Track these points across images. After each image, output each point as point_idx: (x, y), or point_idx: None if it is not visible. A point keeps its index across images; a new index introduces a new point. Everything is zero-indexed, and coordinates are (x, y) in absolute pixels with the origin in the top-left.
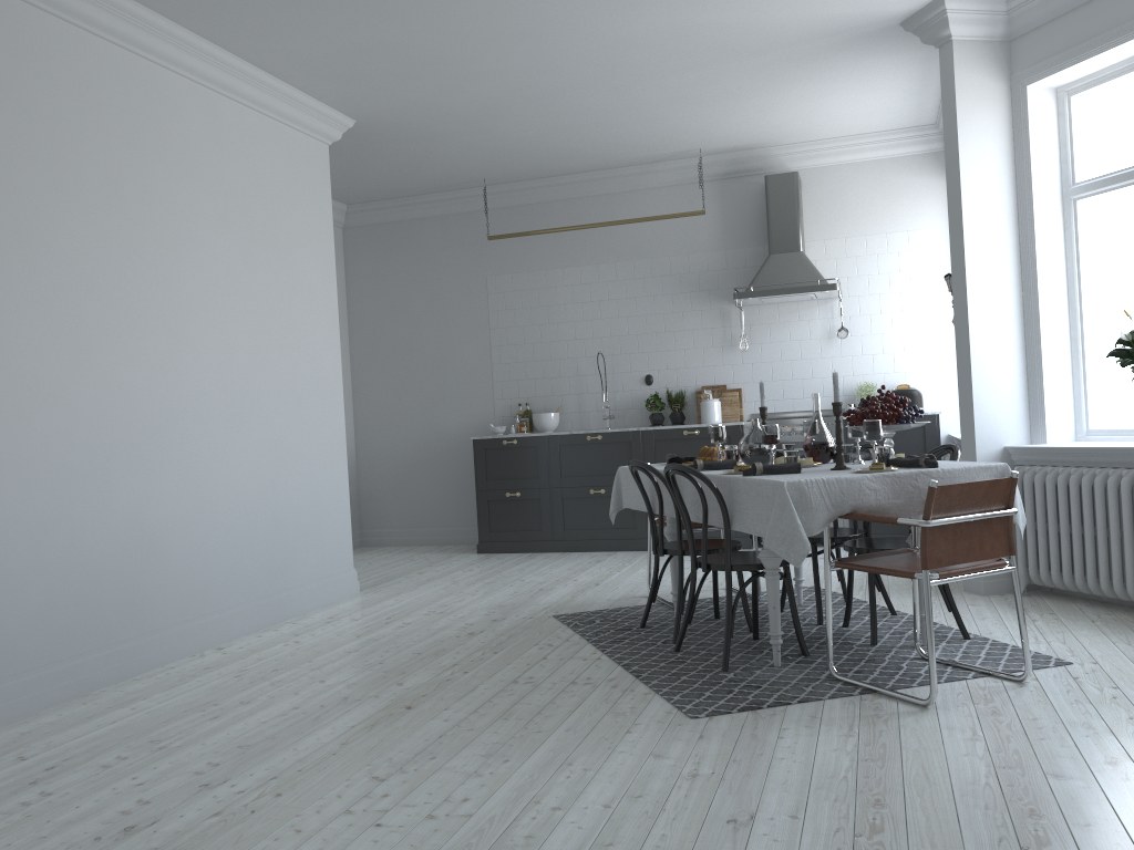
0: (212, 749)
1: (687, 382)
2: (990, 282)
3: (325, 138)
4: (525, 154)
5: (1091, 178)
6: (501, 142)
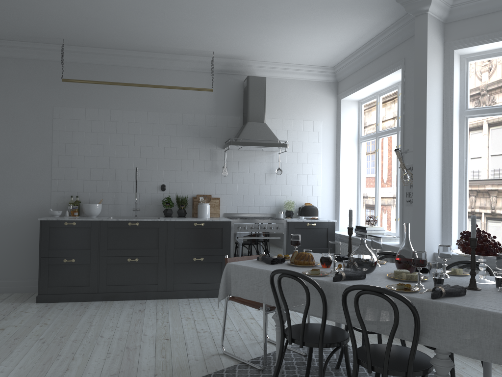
0: None
1: (187, 191)
2: (433, 157)
3: None
4: (106, 26)
5: (479, 107)
6: (96, 11)
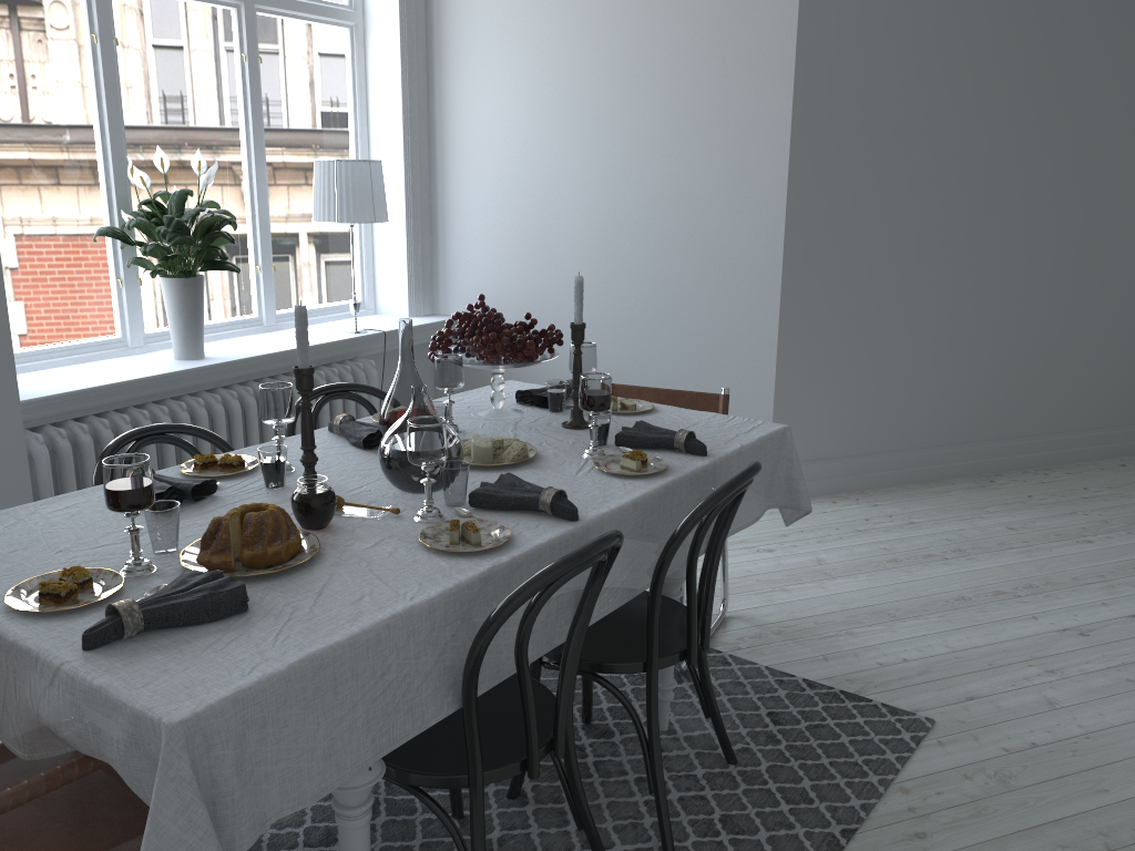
0: None
1: None
2: None
3: None
4: None
5: None
6: None
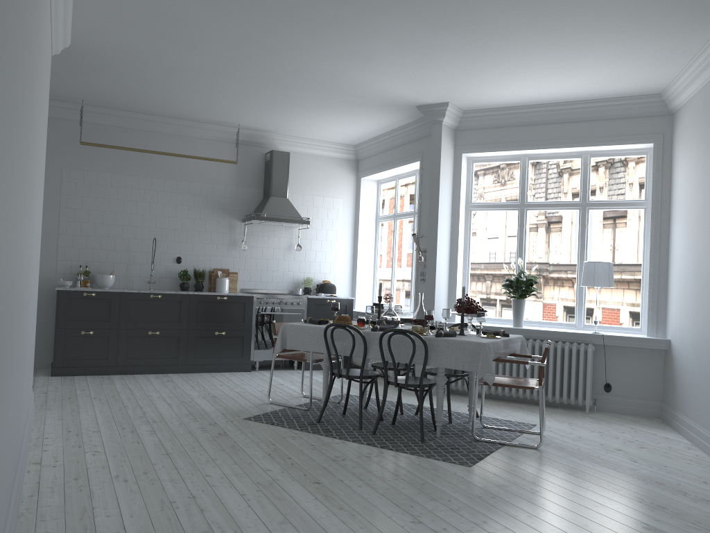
0: (267, 529)
1: (204, 264)
2: (443, 242)
3: (54, 50)
4: (139, 96)
5: (480, 202)
6: (139, 86)
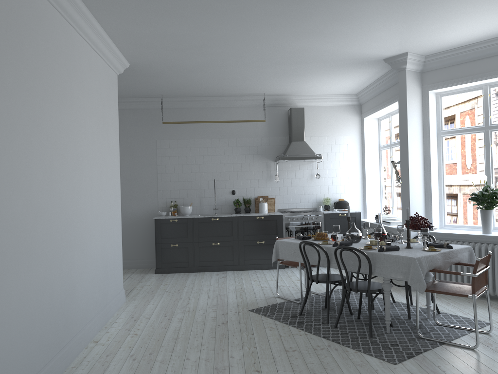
0: None
1: (250, 194)
2: (415, 166)
3: (117, 72)
4: (191, 87)
5: (449, 129)
6: (186, 81)
